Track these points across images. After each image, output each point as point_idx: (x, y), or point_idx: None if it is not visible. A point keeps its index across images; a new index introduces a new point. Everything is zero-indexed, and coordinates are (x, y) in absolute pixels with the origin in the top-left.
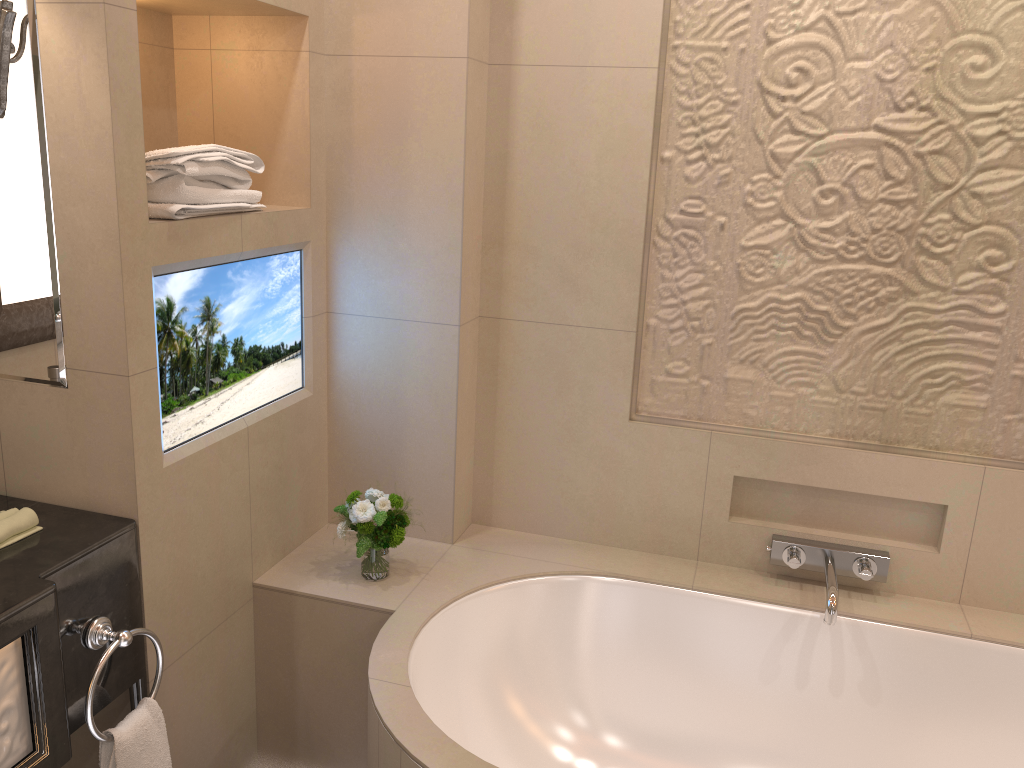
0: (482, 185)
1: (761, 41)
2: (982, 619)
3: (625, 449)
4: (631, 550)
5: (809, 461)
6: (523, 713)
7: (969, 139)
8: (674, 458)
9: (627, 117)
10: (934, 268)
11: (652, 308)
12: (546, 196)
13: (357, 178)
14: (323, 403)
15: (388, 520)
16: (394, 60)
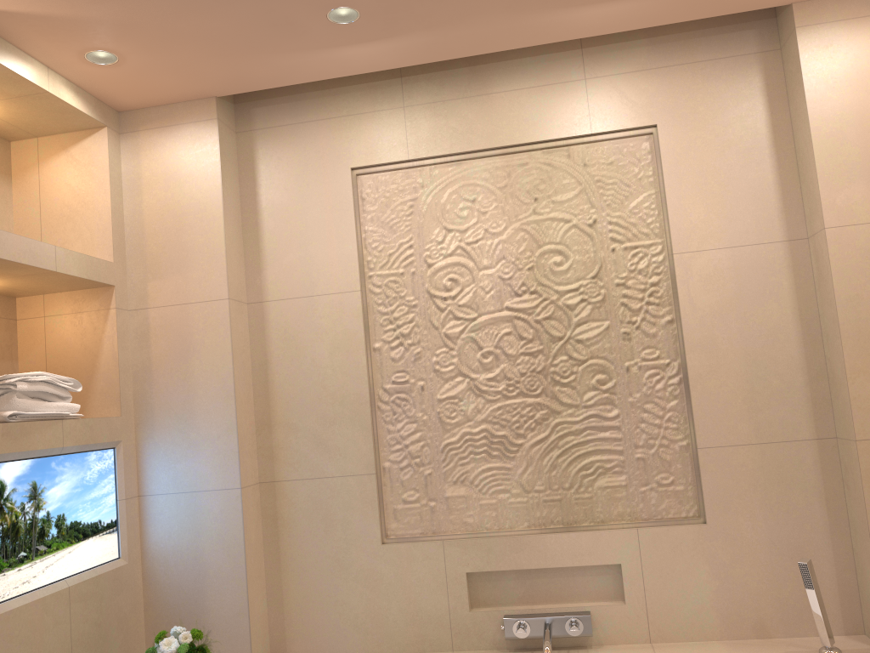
0: (251, 385)
1: (424, 265)
2: (666, 649)
3: (382, 567)
4: None
5: (517, 549)
6: None
7: (565, 307)
8: (420, 567)
9: (345, 324)
10: (566, 393)
11: (385, 454)
12: (298, 386)
13: (156, 391)
14: (138, 571)
15: (190, 650)
16: (178, 307)
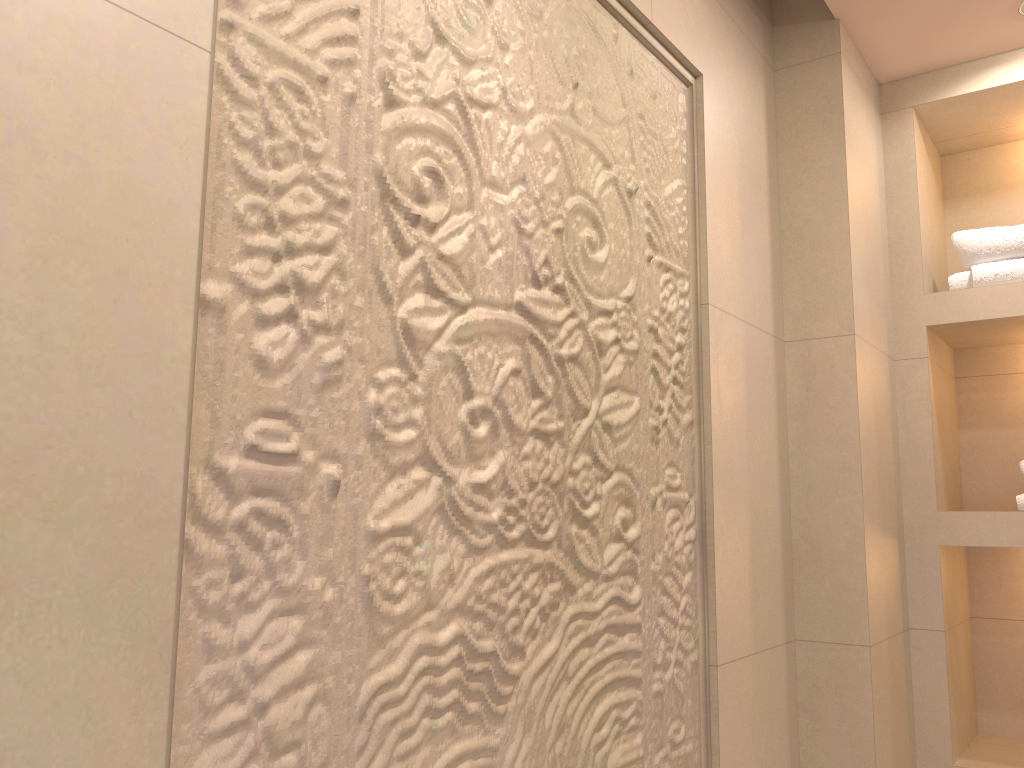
0: None
1: (378, 94)
2: None
3: None
4: None
5: None
6: None
7: (595, 344)
8: None
9: (132, 155)
10: (586, 543)
11: (183, 753)
12: None
13: None
14: None
15: None
16: None
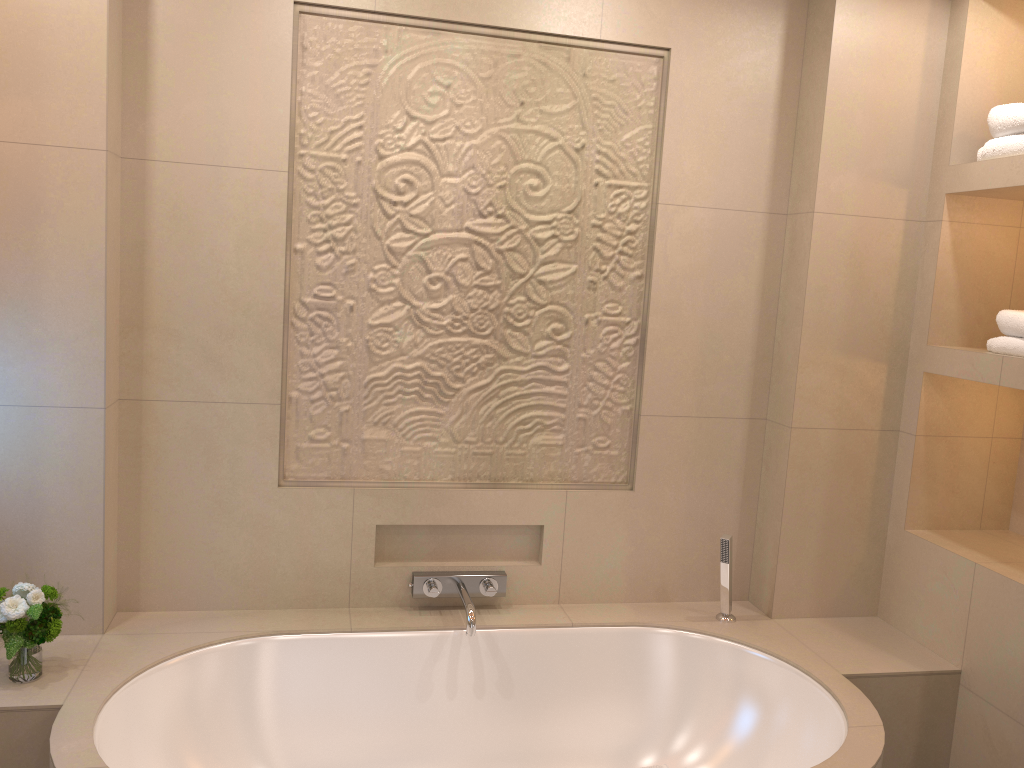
0: (119, 271)
1: (374, 156)
2: (577, 611)
3: (276, 514)
4: (287, 609)
5: (438, 503)
6: None
7: (533, 240)
8: (322, 516)
9: (262, 212)
10: (518, 338)
11: (294, 382)
12: (187, 282)
13: None
14: None
15: (43, 613)
16: (24, 147)
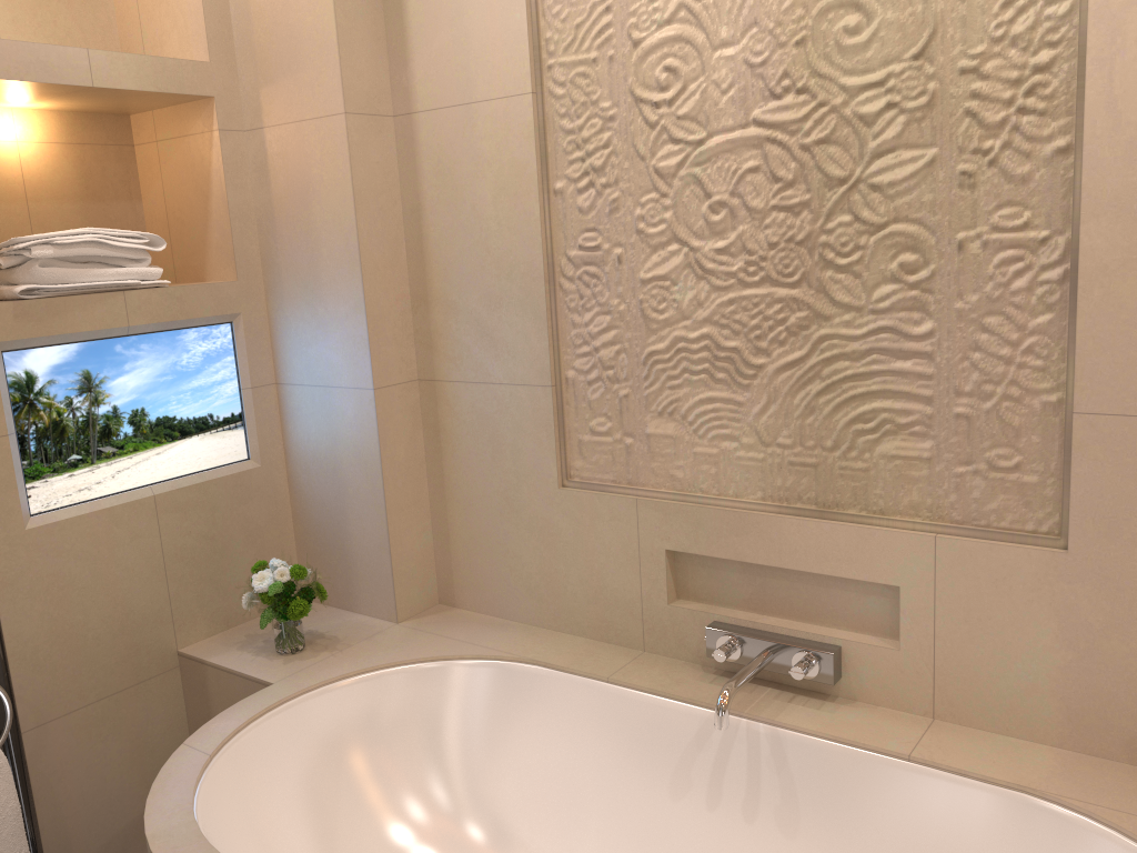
0: (401, 241)
1: (627, 44)
2: (946, 739)
3: (560, 520)
4: (580, 637)
5: (738, 531)
6: (425, 809)
7: (857, 119)
8: (606, 529)
9: (513, 150)
10: (843, 284)
11: (568, 358)
12: (456, 246)
13: (281, 247)
14: (280, 475)
15: (285, 591)
16: (293, 126)
